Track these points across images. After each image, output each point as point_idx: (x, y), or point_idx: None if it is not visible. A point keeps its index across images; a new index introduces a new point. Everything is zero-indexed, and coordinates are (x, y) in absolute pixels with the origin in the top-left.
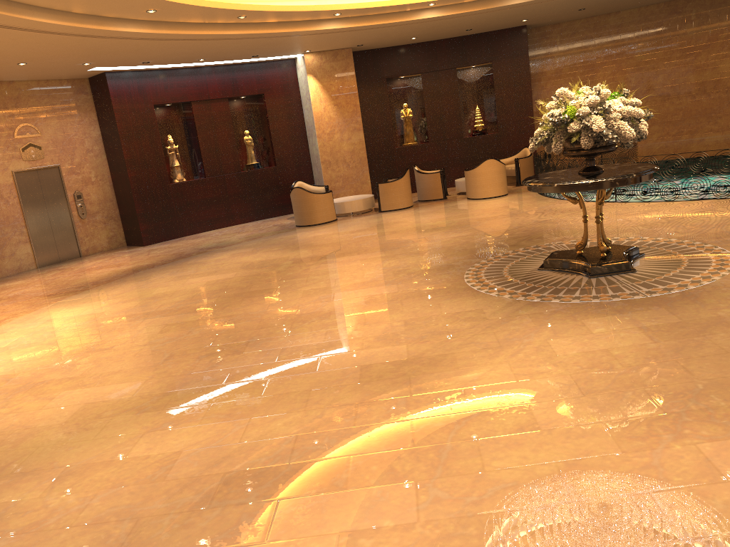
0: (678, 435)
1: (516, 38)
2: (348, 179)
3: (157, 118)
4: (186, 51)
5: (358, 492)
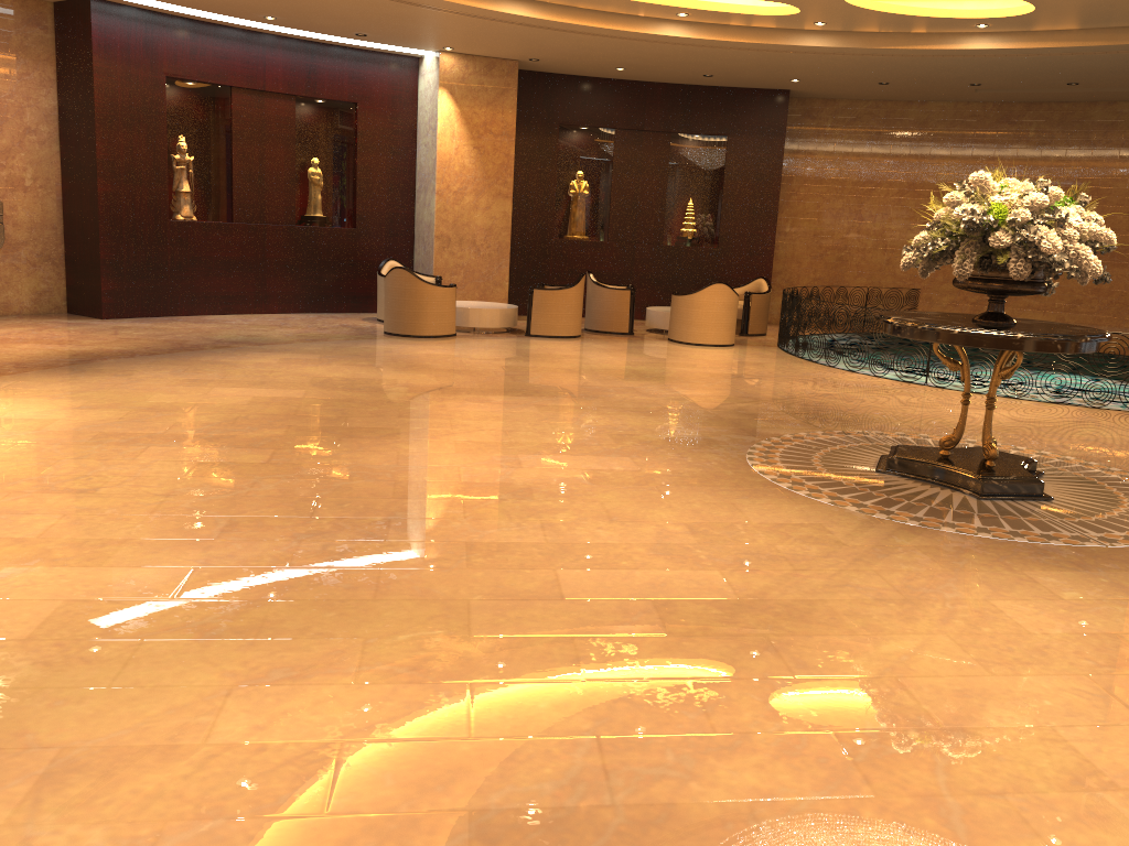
0: None
1: (771, 107)
2: (474, 273)
3: (167, 101)
4: None
5: None
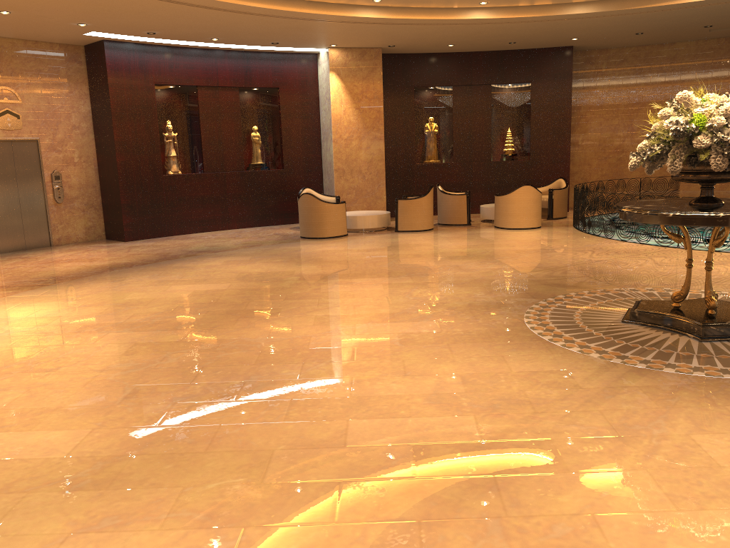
0: None
1: (560, 59)
2: (362, 192)
3: (157, 100)
4: (199, 24)
5: None
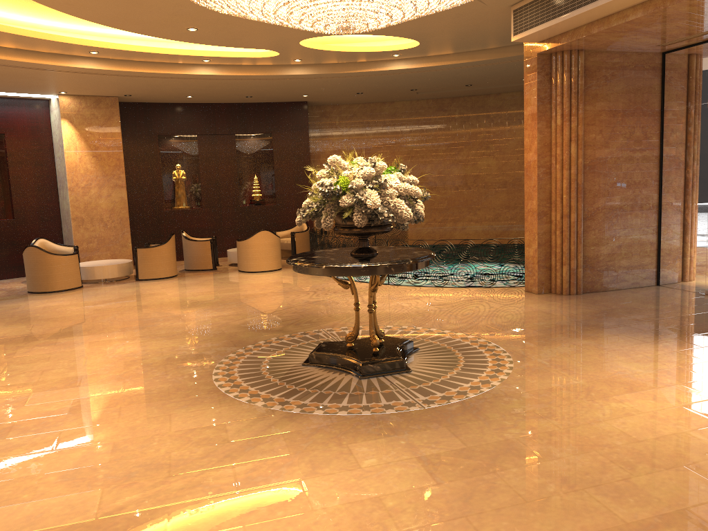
0: None
1: (297, 113)
2: (105, 240)
3: None
4: None
5: None
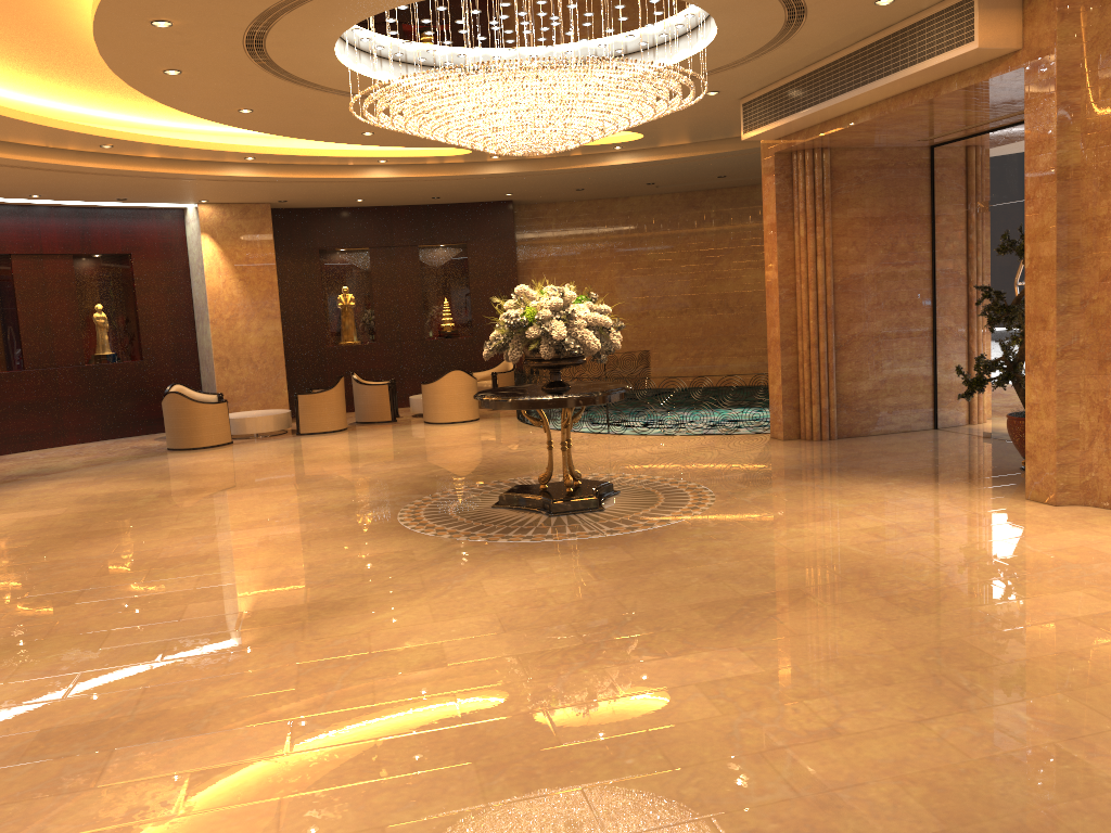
0: (590, 662)
1: (499, 216)
2: (255, 386)
3: None
4: (12, 182)
5: (220, 734)
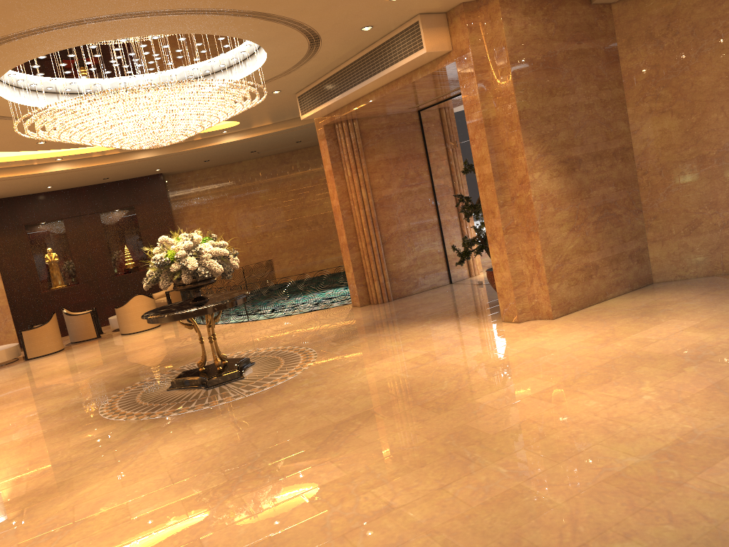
0: (232, 493)
1: (154, 184)
2: None
3: None
4: None
5: None
